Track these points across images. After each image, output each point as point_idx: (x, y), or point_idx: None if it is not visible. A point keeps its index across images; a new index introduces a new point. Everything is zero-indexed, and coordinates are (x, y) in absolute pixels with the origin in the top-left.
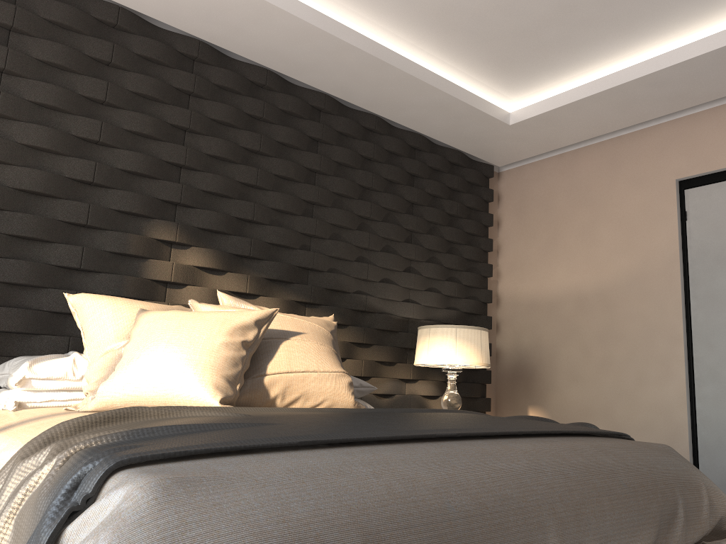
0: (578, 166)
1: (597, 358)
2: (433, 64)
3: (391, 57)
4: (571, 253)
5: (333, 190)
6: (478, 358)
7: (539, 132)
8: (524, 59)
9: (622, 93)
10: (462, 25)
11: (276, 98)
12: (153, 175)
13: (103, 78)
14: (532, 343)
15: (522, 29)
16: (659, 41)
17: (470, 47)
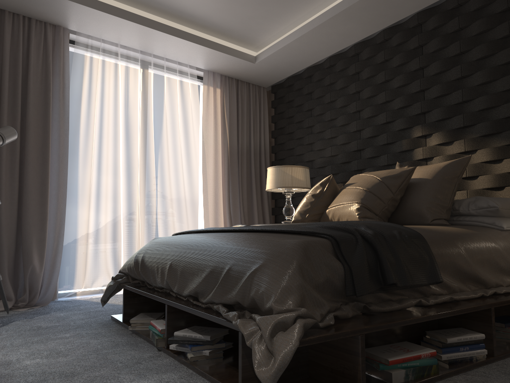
0: None
1: None
2: None
3: None
4: None
5: None
6: None
7: None
8: None
9: None
10: None
11: (469, 5)
12: (408, 104)
13: (386, 68)
14: None
15: None
16: None
17: None
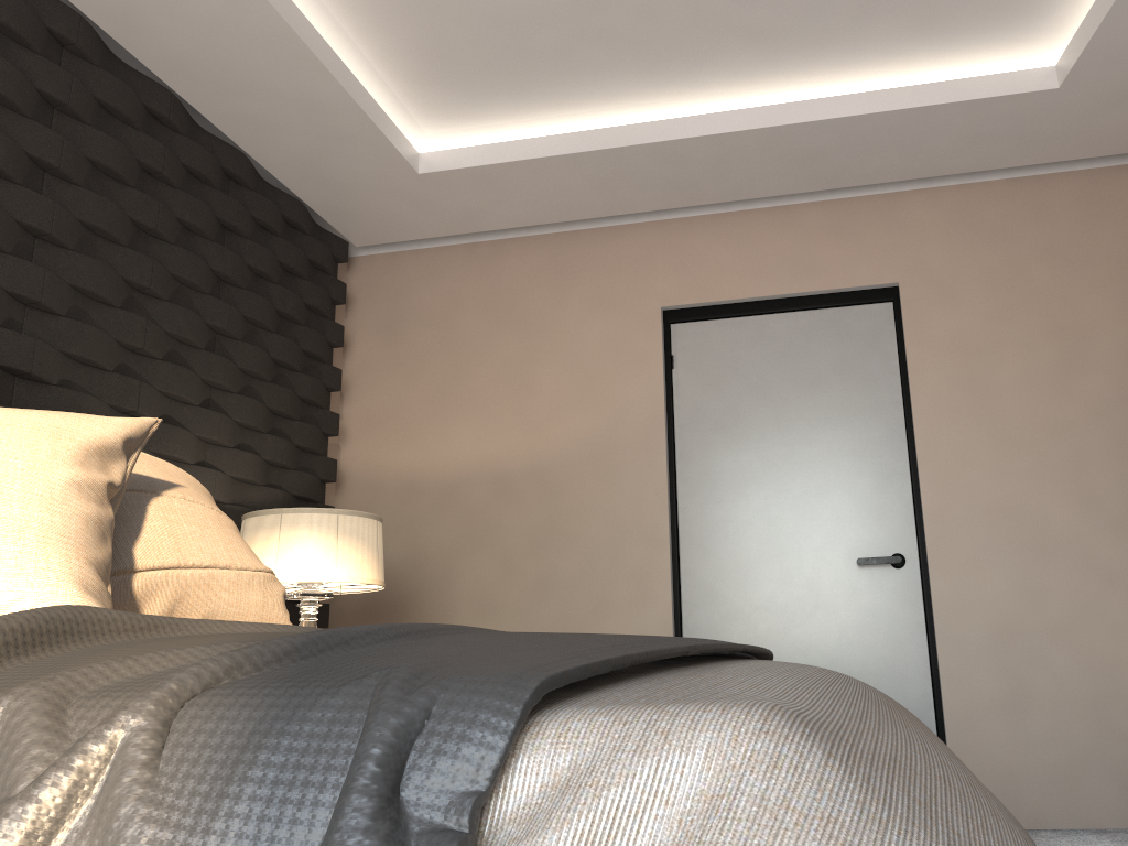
0: (504, 266)
1: (528, 576)
2: (319, 26)
3: None
4: (487, 406)
5: (82, 218)
6: (373, 570)
7: (460, 198)
8: (481, 67)
9: (617, 161)
10: None
11: None
12: None
13: None
14: (406, 555)
15: (506, 13)
16: (683, 97)
17: (404, 16)
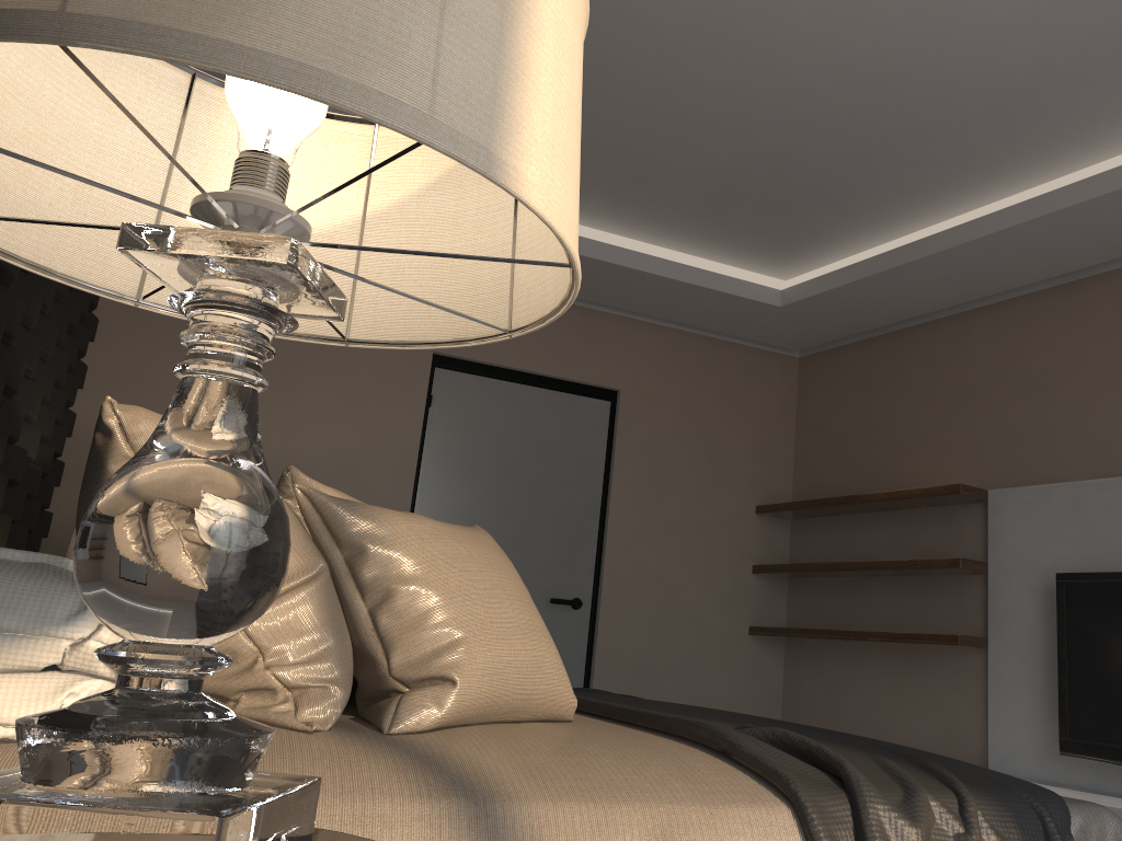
0: None
1: None
2: None
3: None
4: None
5: None
6: None
7: None
8: None
9: None
10: None
11: None
12: None
13: None
14: None
15: None
16: None
17: None
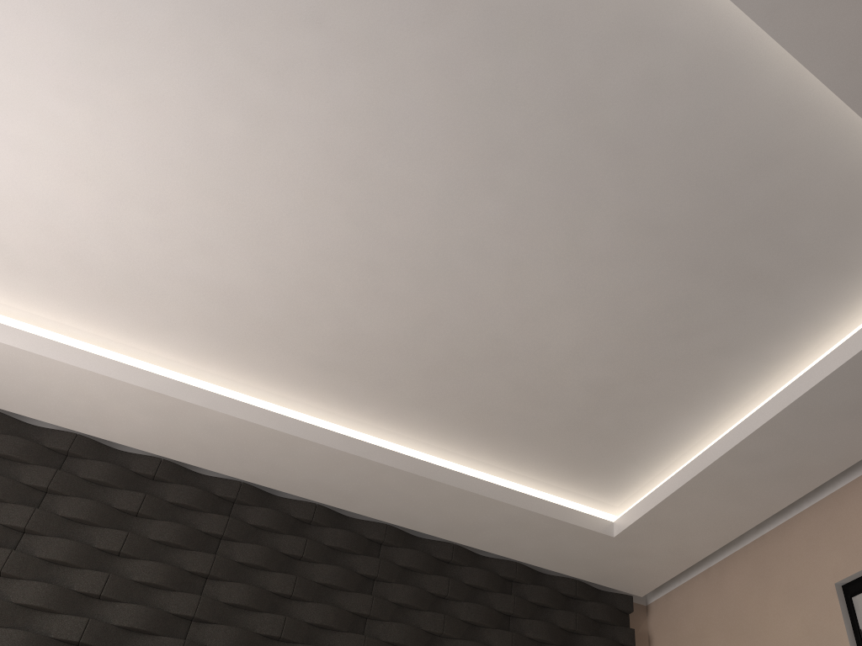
0: (727, 582)
1: None
2: (500, 475)
3: (437, 472)
4: None
5: (386, 639)
6: None
7: (657, 542)
8: (596, 455)
9: (718, 476)
10: (504, 427)
11: (324, 534)
12: (152, 630)
13: (128, 528)
14: None
15: (570, 421)
16: (736, 409)
17: (527, 449)
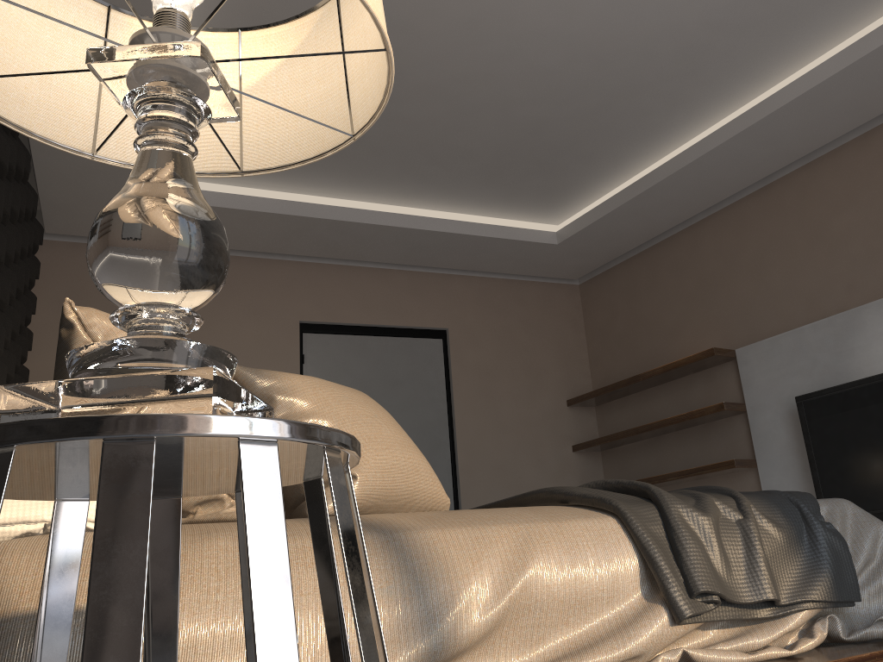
0: None
1: None
2: None
3: None
4: None
5: None
6: None
7: None
8: None
9: (307, 224)
10: None
11: None
12: None
13: None
14: None
15: None
16: (358, 196)
17: None
